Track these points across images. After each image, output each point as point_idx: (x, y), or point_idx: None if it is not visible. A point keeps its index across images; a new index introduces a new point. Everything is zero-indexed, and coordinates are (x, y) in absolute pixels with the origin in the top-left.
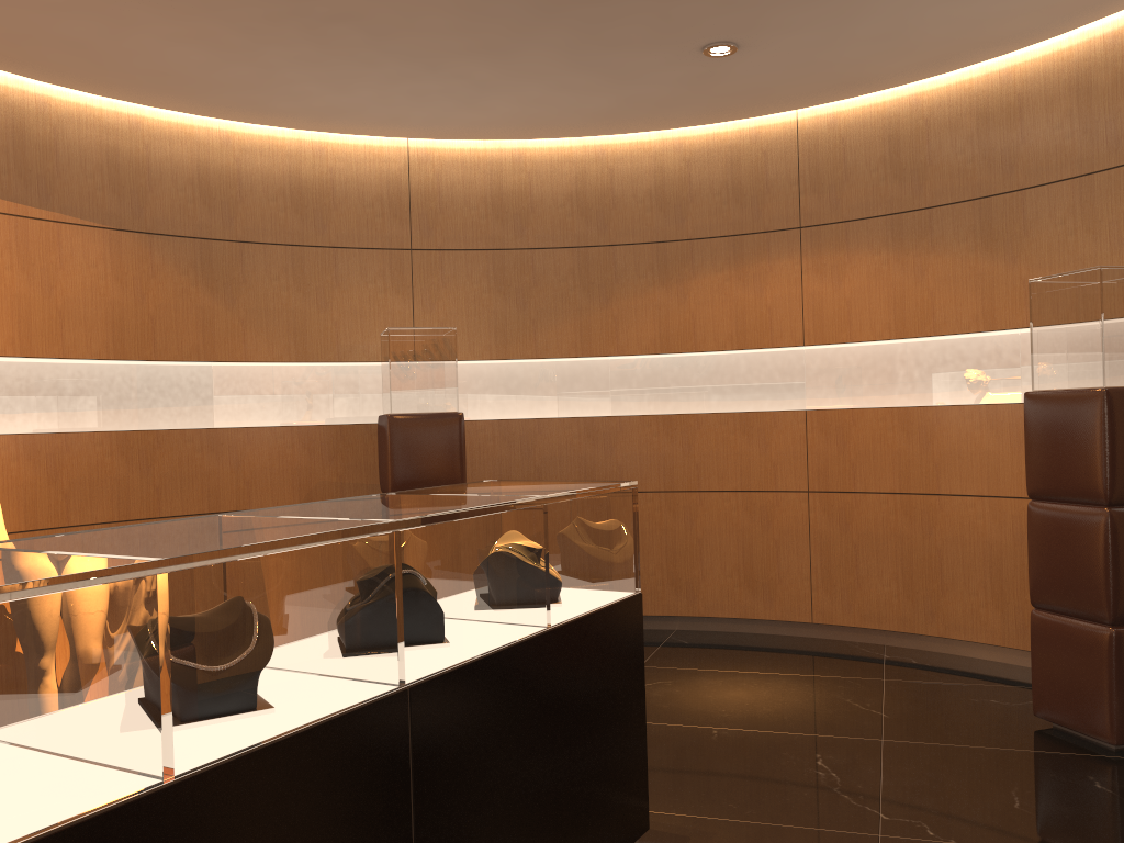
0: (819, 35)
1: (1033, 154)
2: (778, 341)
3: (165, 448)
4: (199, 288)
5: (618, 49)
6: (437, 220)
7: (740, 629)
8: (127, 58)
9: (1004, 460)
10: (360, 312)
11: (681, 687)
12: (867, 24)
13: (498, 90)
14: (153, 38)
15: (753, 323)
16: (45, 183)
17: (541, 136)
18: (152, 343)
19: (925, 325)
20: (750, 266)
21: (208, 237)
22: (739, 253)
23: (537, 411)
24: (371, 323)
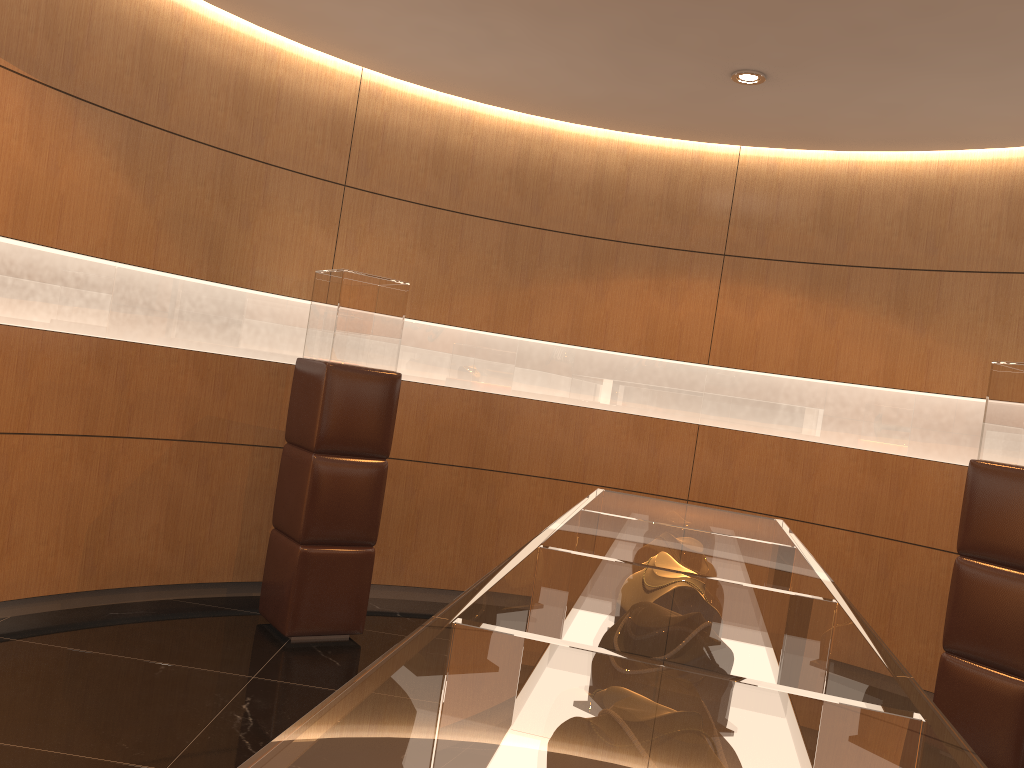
0: (839, 91)
1: (957, 242)
2: (684, 356)
3: (48, 353)
4: (119, 174)
5: (662, 49)
6: (376, 161)
7: None
8: None
9: (881, 503)
10: (282, 240)
11: None
12: (887, 94)
13: (508, 51)
14: None
15: (663, 333)
16: None
17: (499, 104)
18: (56, 226)
19: (827, 370)
20: (670, 279)
21: (139, 119)
22: (662, 264)
23: (439, 377)
24: (291, 254)
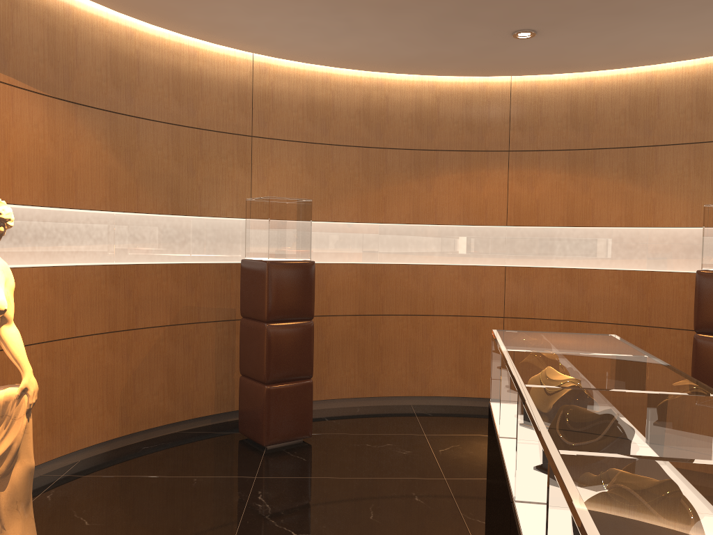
0: (584, 36)
1: (665, 126)
2: (490, 222)
3: (80, 280)
4: (107, 151)
5: (467, 23)
6: (270, 116)
7: (452, 403)
8: None
9: (633, 303)
10: (216, 179)
11: (470, 449)
12: (616, 35)
13: (360, 33)
14: None
15: (474, 208)
16: (3, 50)
17: (347, 67)
18: (74, 194)
19: (587, 220)
20: (474, 171)
21: (115, 111)
22: (468, 162)
23: (329, 258)
24: (223, 188)
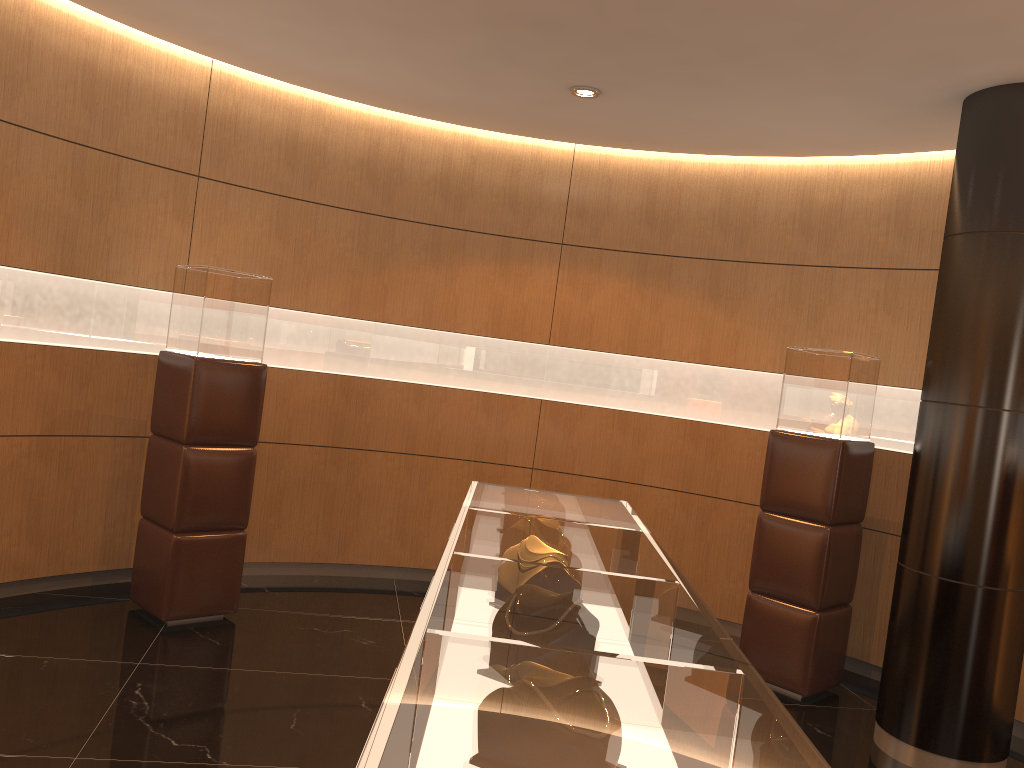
0: (663, 107)
1: (760, 238)
2: (528, 337)
3: None
4: None
5: (509, 65)
6: (229, 152)
7: None
8: None
9: (699, 465)
10: (136, 231)
11: None
12: (703, 112)
13: (364, 56)
14: None
15: (508, 316)
16: None
17: (350, 98)
18: None
19: (653, 348)
20: (513, 266)
21: None
22: (506, 252)
23: (297, 362)
24: (146, 245)
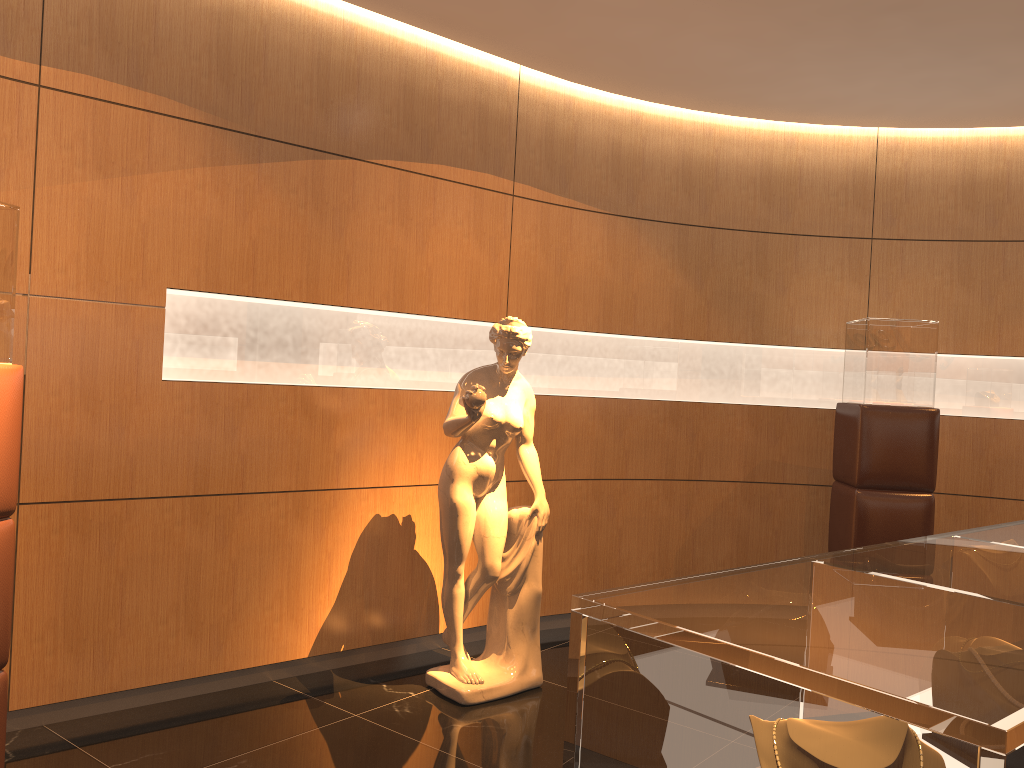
0: None
1: None
2: None
3: (634, 416)
4: (674, 270)
5: None
6: (901, 209)
7: None
8: (661, 58)
9: None
10: (815, 298)
11: None
12: None
13: (1019, 76)
14: (697, 38)
15: None
16: (564, 173)
17: None
18: (632, 319)
19: None
20: None
21: (685, 223)
22: None
23: (994, 410)
24: (825, 310)
